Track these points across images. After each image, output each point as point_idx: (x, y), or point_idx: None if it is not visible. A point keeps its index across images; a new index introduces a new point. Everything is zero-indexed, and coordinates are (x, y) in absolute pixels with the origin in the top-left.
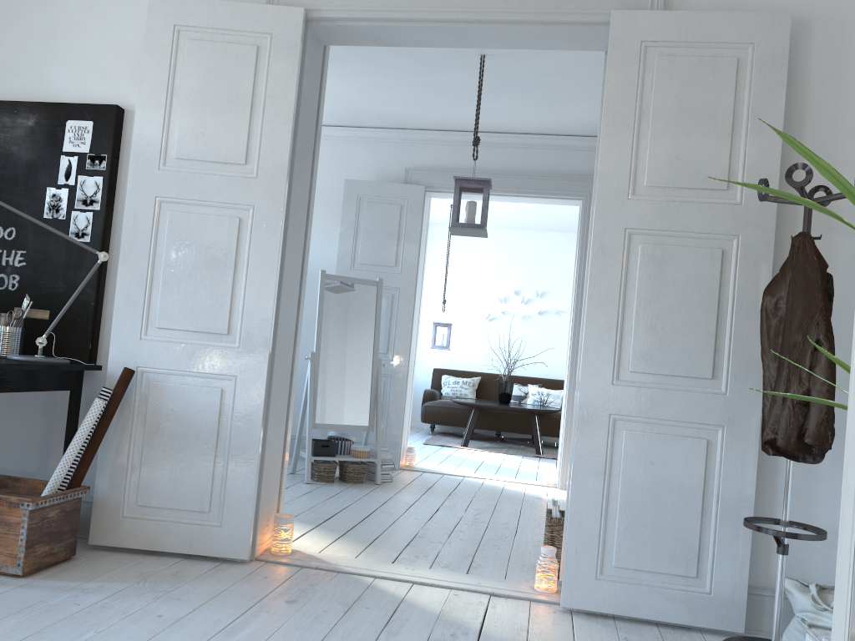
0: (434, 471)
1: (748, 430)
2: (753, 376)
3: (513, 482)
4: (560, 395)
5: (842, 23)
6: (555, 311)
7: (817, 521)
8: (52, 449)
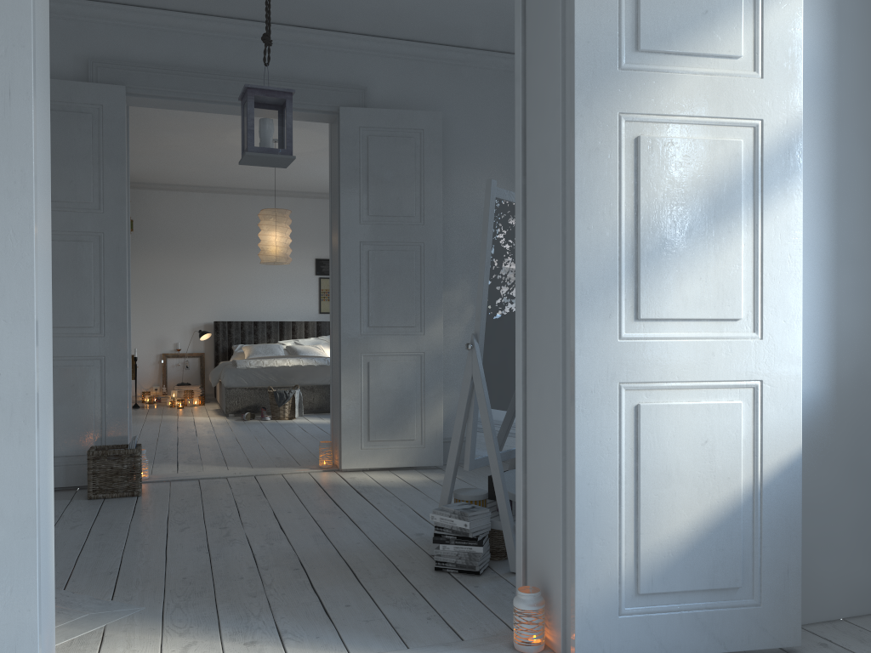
0: (440, 645)
1: None
2: None
3: None
4: None
5: None
6: None
7: None
8: None
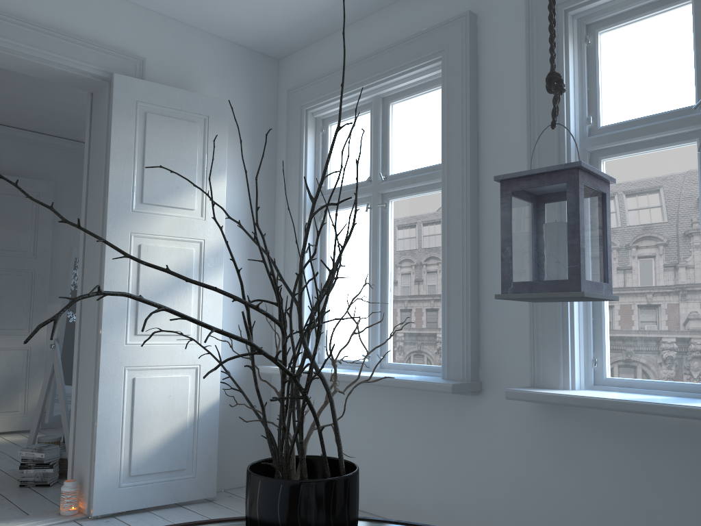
0: (14, 518)
1: None
2: None
3: None
4: None
5: None
6: None
7: None
8: None
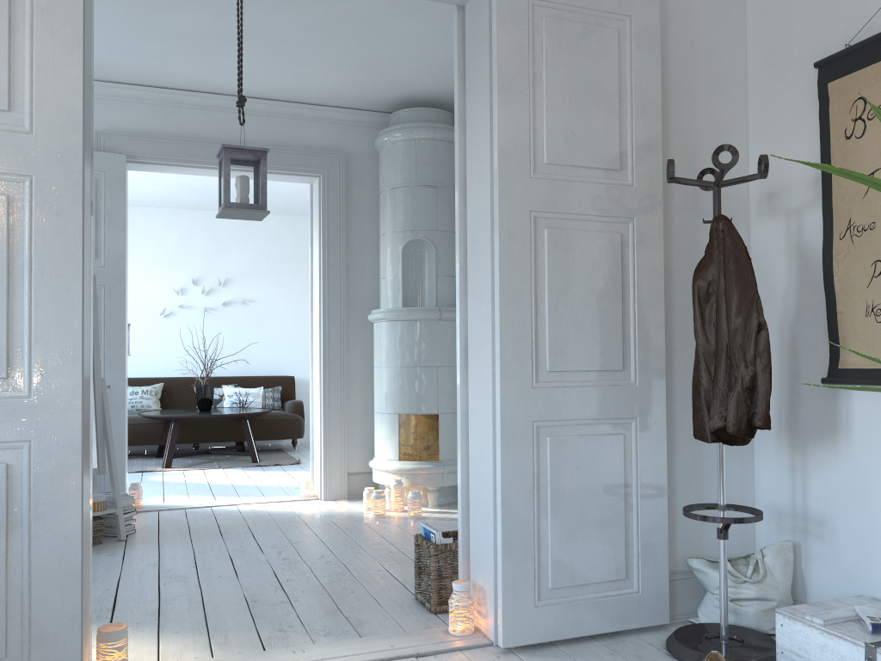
0: (172, 508)
1: (657, 418)
2: (657, 363)
3: (269, 502)
4: (260, 393)
5: (691, 7)
6: (242, 301)
7: (707, 496)
8: None
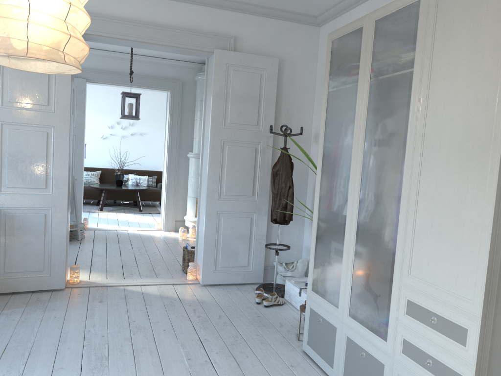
0: (100, 229)
1: (264, 213)
2: (265, 194)
3: (141, 230)
4: (146, 178)
5: (294, 62)
6: (140, 133)
7: (284, 241)
8: None
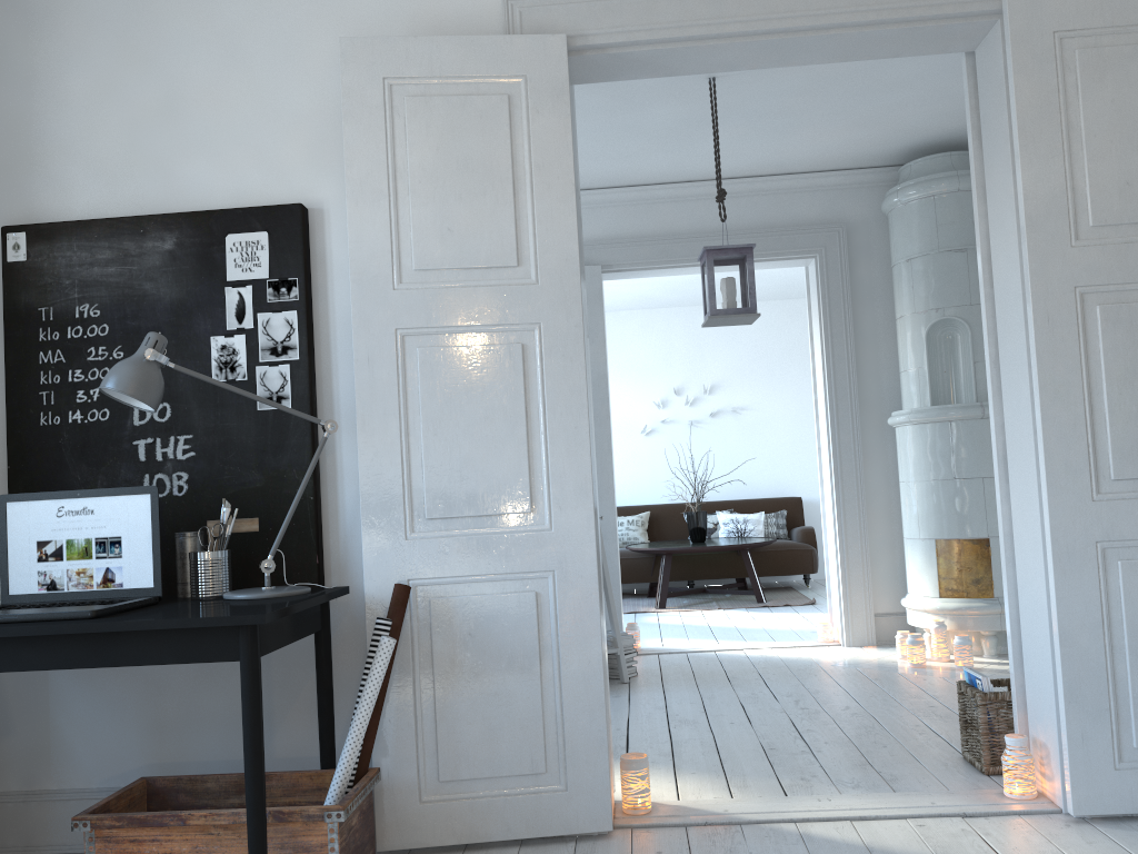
0: (672, 651)
1: None
2: None
3: (781, 647)
4: (761, 519)
5: None
6: (732, 409)
7: None
8: (275, 720)
